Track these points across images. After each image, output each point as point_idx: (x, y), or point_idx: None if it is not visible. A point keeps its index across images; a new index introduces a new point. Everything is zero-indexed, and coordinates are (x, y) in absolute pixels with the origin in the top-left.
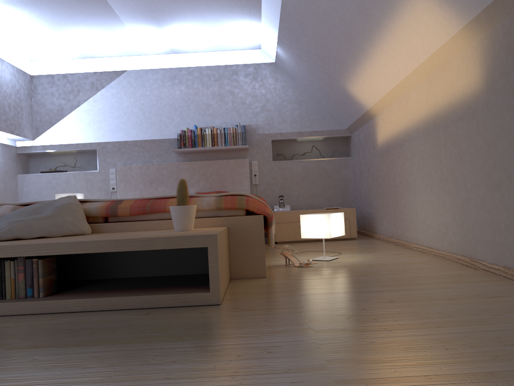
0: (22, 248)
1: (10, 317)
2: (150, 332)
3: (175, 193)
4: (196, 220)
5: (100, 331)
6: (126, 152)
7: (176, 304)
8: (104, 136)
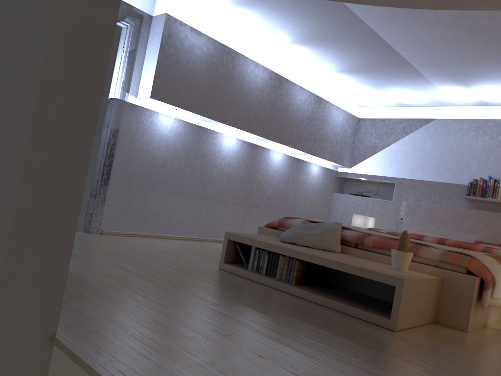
0: (288, 250)
1: (273, 289)
2: (329, 325)
3: (456, 236)
4: (417, 265)
5: (305, 314)
6: (419, 190)
7: (365, 319)
8: (403, 173)
